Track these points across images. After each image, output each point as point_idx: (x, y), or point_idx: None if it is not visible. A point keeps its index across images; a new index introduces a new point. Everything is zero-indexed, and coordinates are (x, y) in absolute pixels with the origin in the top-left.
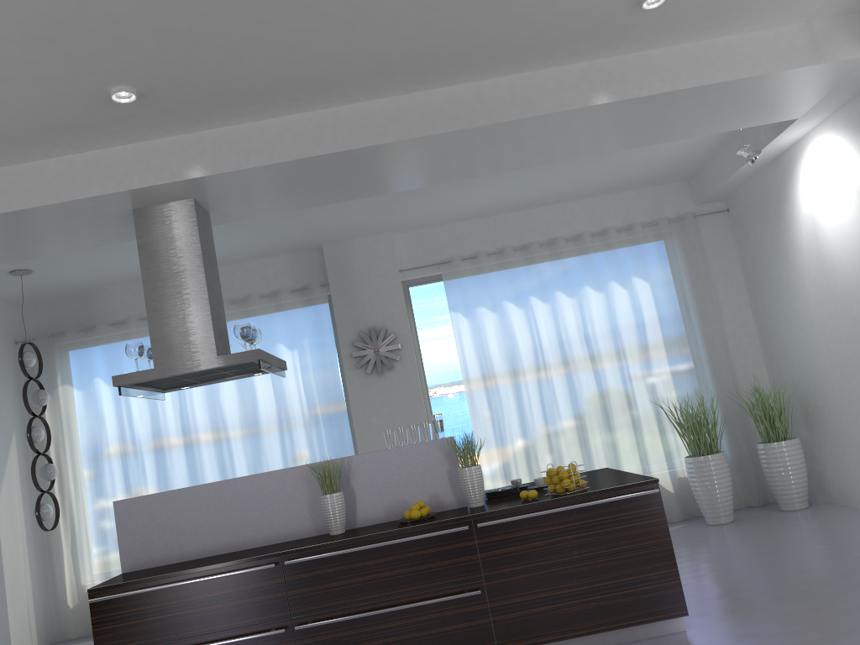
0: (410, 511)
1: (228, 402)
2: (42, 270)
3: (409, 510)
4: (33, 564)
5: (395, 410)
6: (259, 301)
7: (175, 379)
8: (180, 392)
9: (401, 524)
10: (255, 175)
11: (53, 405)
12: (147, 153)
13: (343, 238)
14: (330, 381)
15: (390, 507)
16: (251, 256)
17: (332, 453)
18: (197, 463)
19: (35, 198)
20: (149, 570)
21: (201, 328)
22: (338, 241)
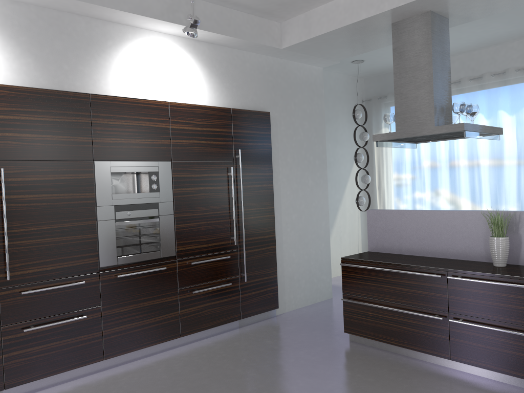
0: None
1: (482, 147)
2: (369, 60)
3: None
4: (362, 225)
5: None
6: (514, 74)
7: (412, 138)
8: None
9: None
10: None
11: None
12: None
13: None
14: None
15: None
16: (511, 39)
17: None
18: (457, 185)
19: (333, 24)
20: (378, 254)
21: (426, 106)
22: None
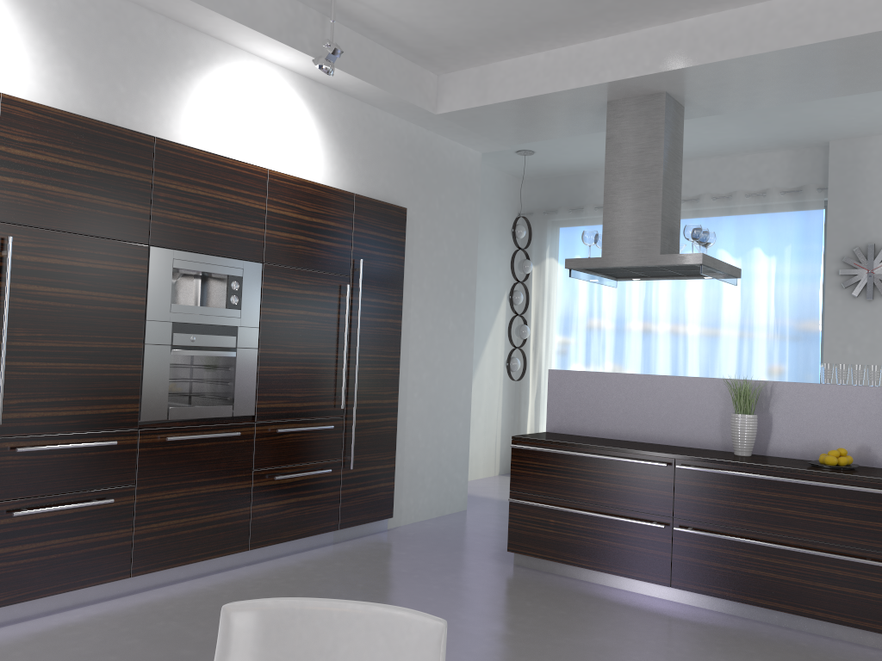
0: (827, 455)
1: (692, 300)
2: (542, 152)
3: (826, 454)
4: (504, 405)
5: (878, 343)
6: (744, 200)
7: (621, 270)
8: (648, 282)
9: (811, 466)
10: (729, 67)
11: (538, 274)
12: (623, 45)
13: (856, 136)
14: (806, 297)
15: (809, 446)
16: (743, 150)
17: (793, 374)
18: (652, 352)
19: (524, 90)
20: (565, 436)
21: (649, 225)
22: (850, 139)
